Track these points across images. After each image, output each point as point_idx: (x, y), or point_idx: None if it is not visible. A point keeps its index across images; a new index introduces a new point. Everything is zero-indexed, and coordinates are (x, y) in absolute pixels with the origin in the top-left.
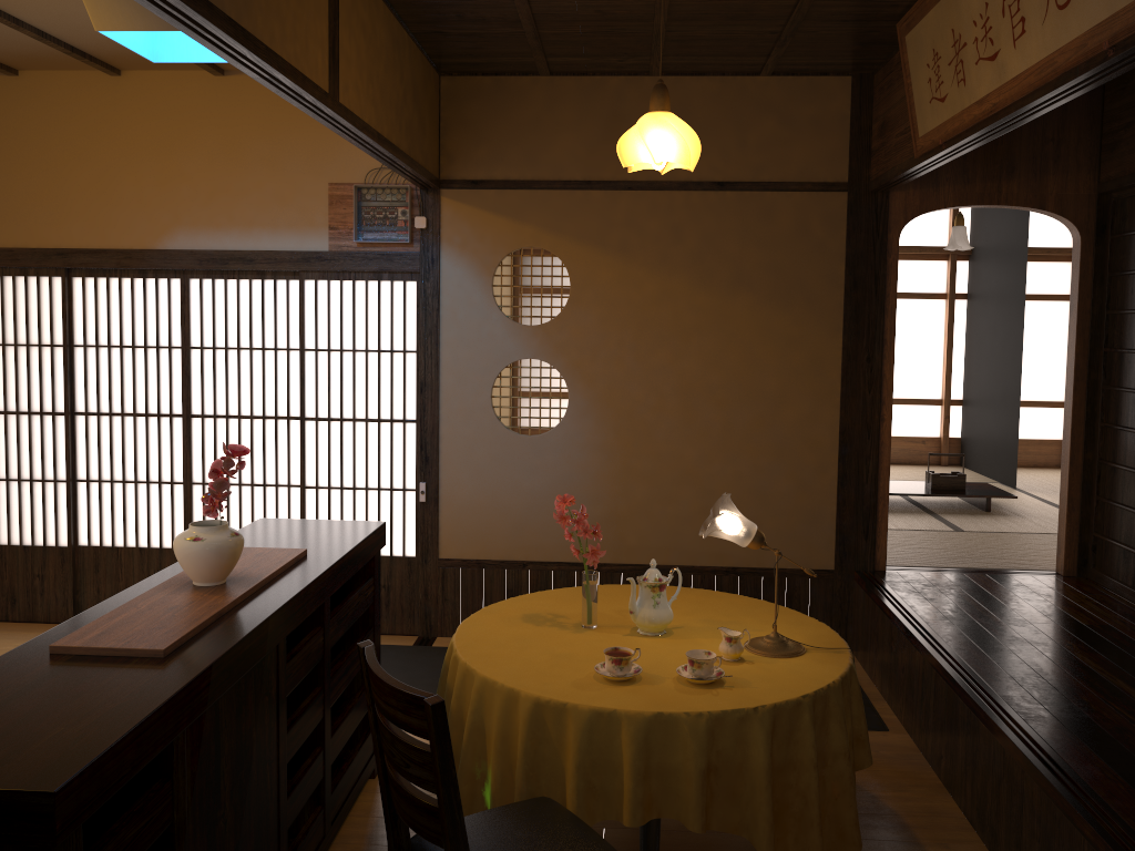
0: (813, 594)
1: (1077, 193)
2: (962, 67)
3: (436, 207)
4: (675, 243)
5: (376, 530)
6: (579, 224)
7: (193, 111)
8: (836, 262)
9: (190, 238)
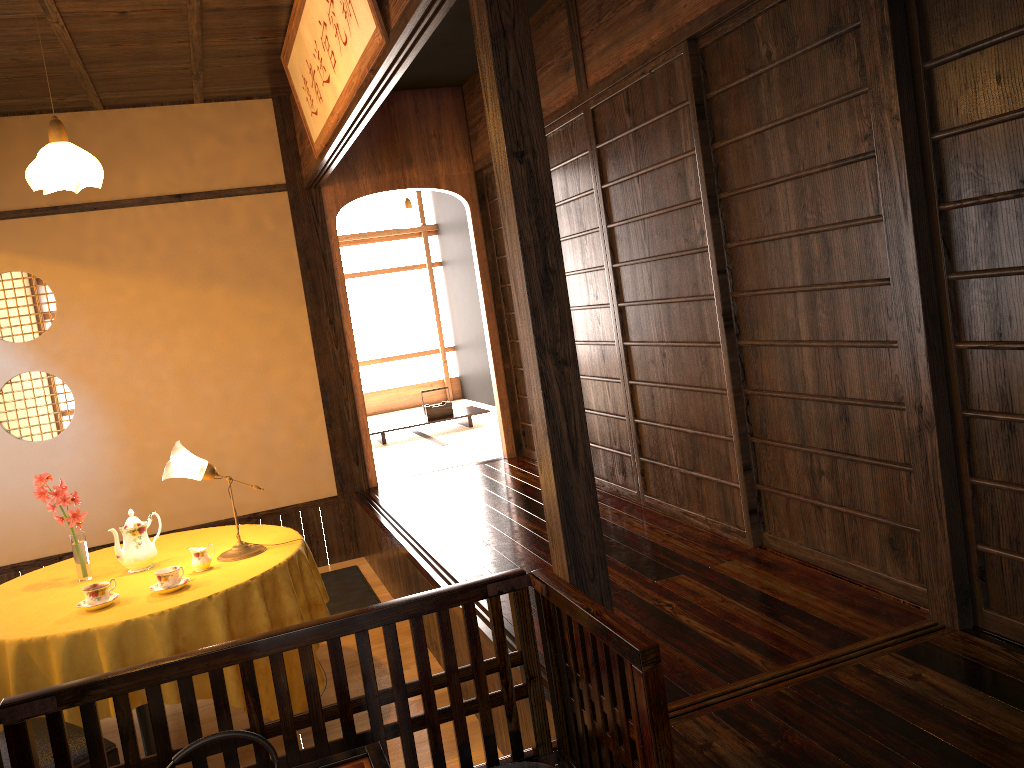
0: (324, 519)
1: (460, 173)
2: (318, 88)
3: None
4: (148, 250)
5: None
6: (53, 245)
7: None
8: (289, 248)
9: None
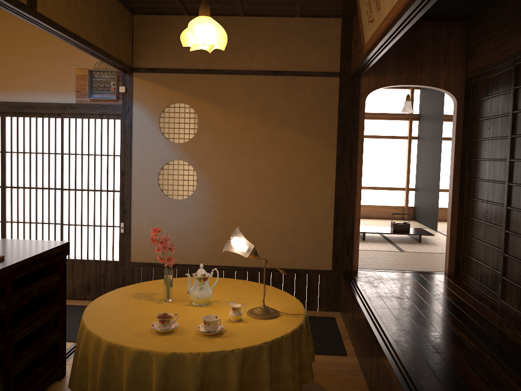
0: (320, 282)
1: (455, 79)
2: (378, 1)
3: (130, 82)
4: (252, 102)
5: (59, 245)
6: (203, 91)
7: (7, 30)
8: (333, 112)
9: (5, 96)
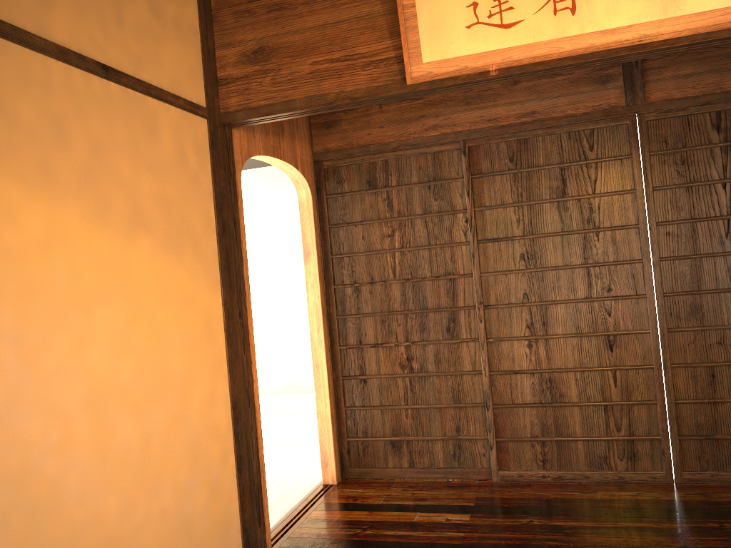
0: None
1: (307, 159)
2: None
3: None
4: (60, 147)
5: None
6: None
7: None
8: (208, 200)
9: None
